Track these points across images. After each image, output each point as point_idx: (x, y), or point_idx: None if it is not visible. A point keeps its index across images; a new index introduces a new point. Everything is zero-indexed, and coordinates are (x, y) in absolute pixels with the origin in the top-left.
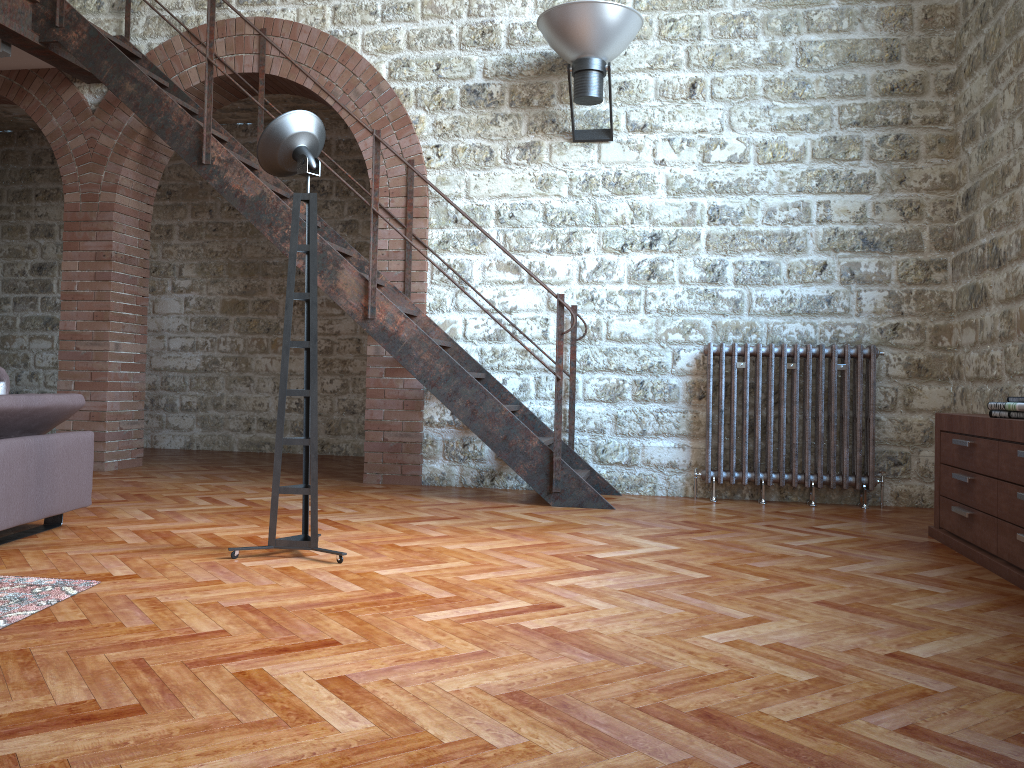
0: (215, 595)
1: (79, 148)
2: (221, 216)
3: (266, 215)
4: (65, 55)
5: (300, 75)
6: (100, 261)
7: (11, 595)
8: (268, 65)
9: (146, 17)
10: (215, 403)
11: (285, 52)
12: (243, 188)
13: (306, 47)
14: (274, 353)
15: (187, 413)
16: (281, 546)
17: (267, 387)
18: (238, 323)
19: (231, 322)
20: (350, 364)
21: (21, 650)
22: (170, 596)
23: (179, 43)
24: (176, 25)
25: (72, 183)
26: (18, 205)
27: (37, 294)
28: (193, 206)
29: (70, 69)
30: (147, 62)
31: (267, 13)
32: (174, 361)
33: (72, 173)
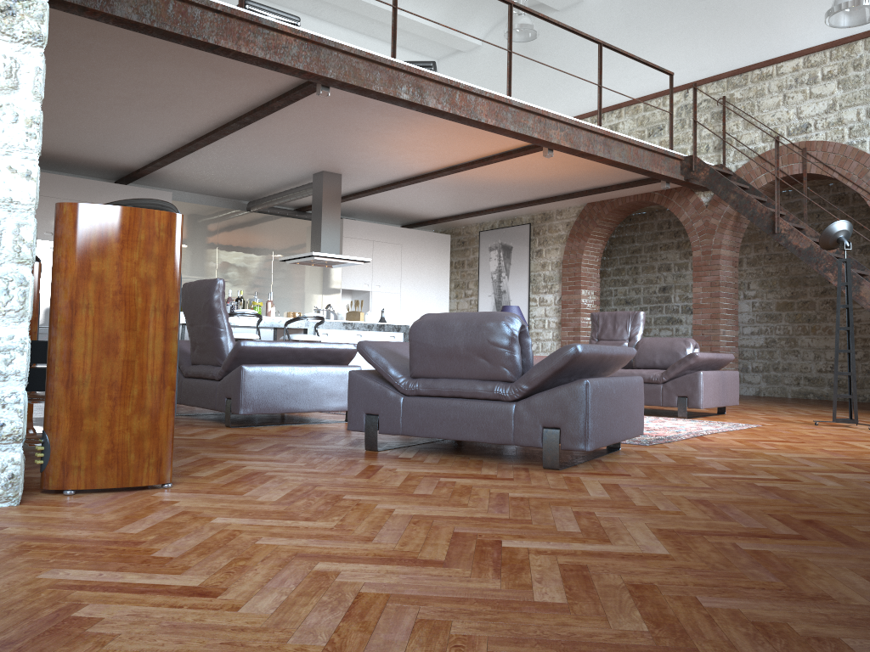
0: (813, 431)
1: (699, 227)
2: (773, 250)
3: (813, 258)
4: (694, 182)
5: (829, 171)
6: (713, 286)
7: (731, 425)
8: (808, 168)
9: (733, 151)
10: (774, 367)
11: (818, 159)
12: (799, 244)
13: (832, 154)
14: (813, 335)
15: (756, 373)
16: (838, 421)
17: (809, 357)
18: (787, 316)
19: (782, 316)
20: (869, 341)
21: (751, 433)
22: (794, 429)
23: (753, 163)
24: (751, 153)
25: (696, 246)
26: (650, 254)
27: (662, 304)
28: (755, 245)
29: (695, 187)
30: (735, 176)
31: (806, 138)
32: (746, 341)
33: (696, 240)
